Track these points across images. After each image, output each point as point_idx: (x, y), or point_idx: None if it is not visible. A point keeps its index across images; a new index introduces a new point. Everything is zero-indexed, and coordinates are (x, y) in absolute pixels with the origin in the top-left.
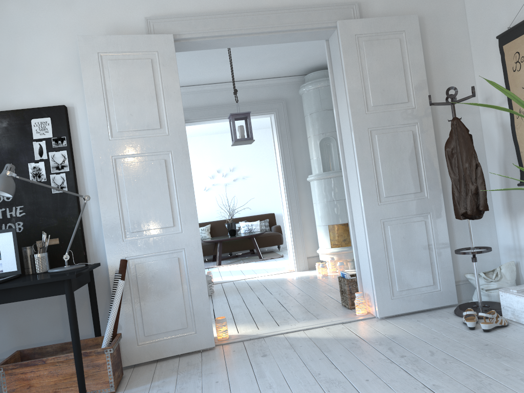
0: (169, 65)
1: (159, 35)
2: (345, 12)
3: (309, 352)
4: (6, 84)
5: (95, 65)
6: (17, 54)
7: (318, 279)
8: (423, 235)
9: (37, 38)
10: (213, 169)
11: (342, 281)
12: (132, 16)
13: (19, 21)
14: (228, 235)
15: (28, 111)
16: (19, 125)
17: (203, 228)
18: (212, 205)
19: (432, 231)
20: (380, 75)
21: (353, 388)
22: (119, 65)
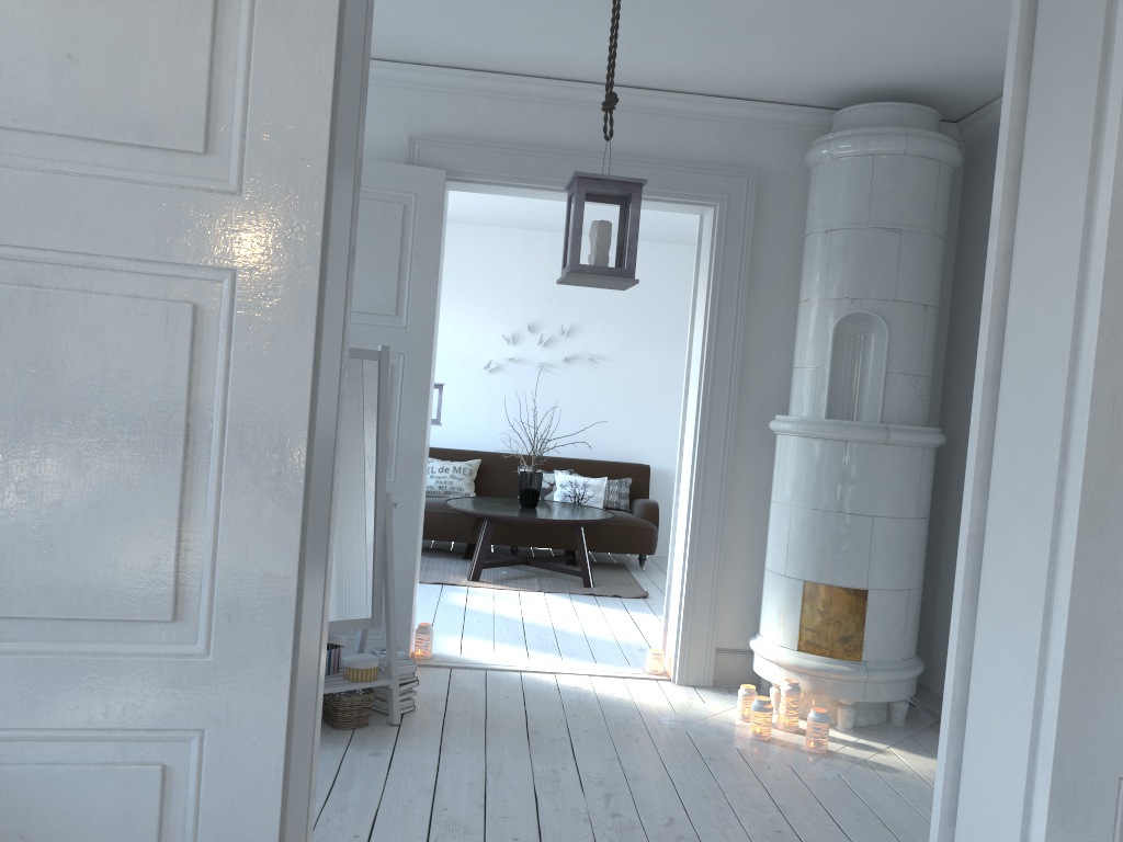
0: None
1: None
2: None
3: None
4: None
5: None
6: None
7: (740, 752)
8: None
9: None
10: (518, 320)
11: None
12: None
13: None
14: (519, 501)
15: None
16: None
17: (460, 466)
18: (496, 410)
19: None
20: None
21: None
22: None
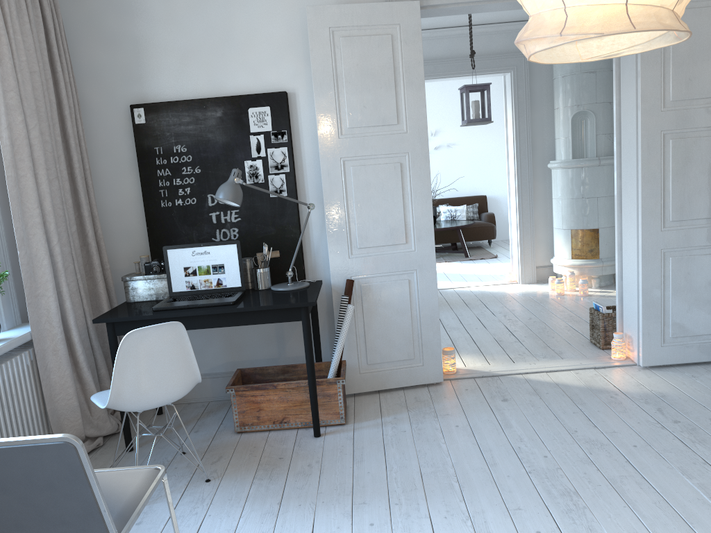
0: (413, 42)
1: (402, 3)
2: None
3: (558, 402)
4: (219, 63)
5: (325, 44)
6: (231, 25)
7: (552, 299)
8: None
9: (254, 5)
10: None
11: (594, 314)
12: None
13: None
14: None
15: (245, 98)
16: (235, 115)
17: None
18: None
19: None
20: (689, 58)
21: (619, 453)
22: (353, 44)
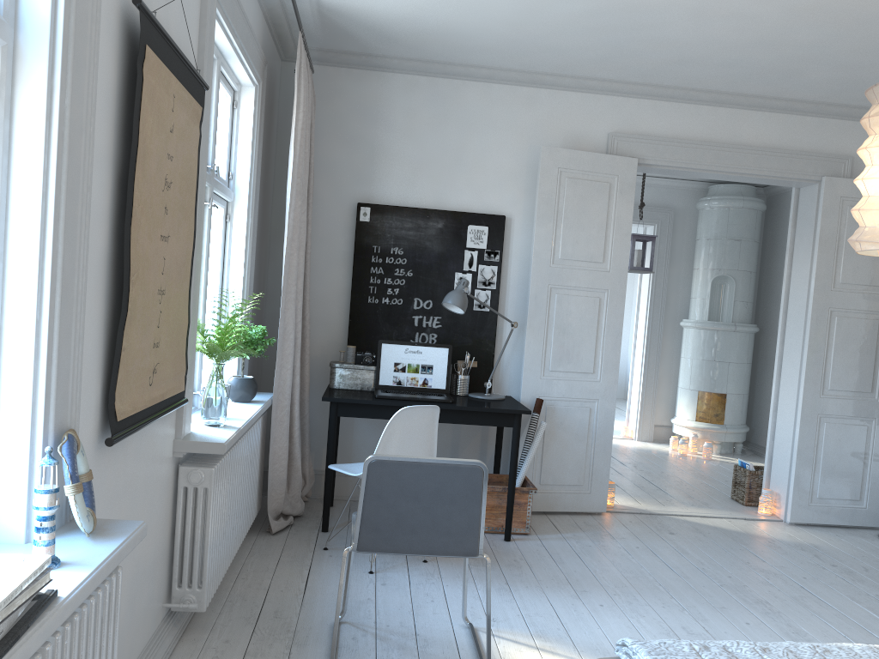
0: (627, 193)
1: (623, 157)
2: (834, 166)
3: (723, 540)
4: (447, 179)
5: (553, 181)
6: (464, 148)
7: (676, 458)
8: (862, 442)
9: (489, 134)
10: None
11: (739, 470)
12: (595, 127)
13: (474, 112)
14: None
15: (467, 215)
16: (455, 228)
17: None
18: None
19: (872, 439)
20: None
21: (793, 581)
22: (576, 185)
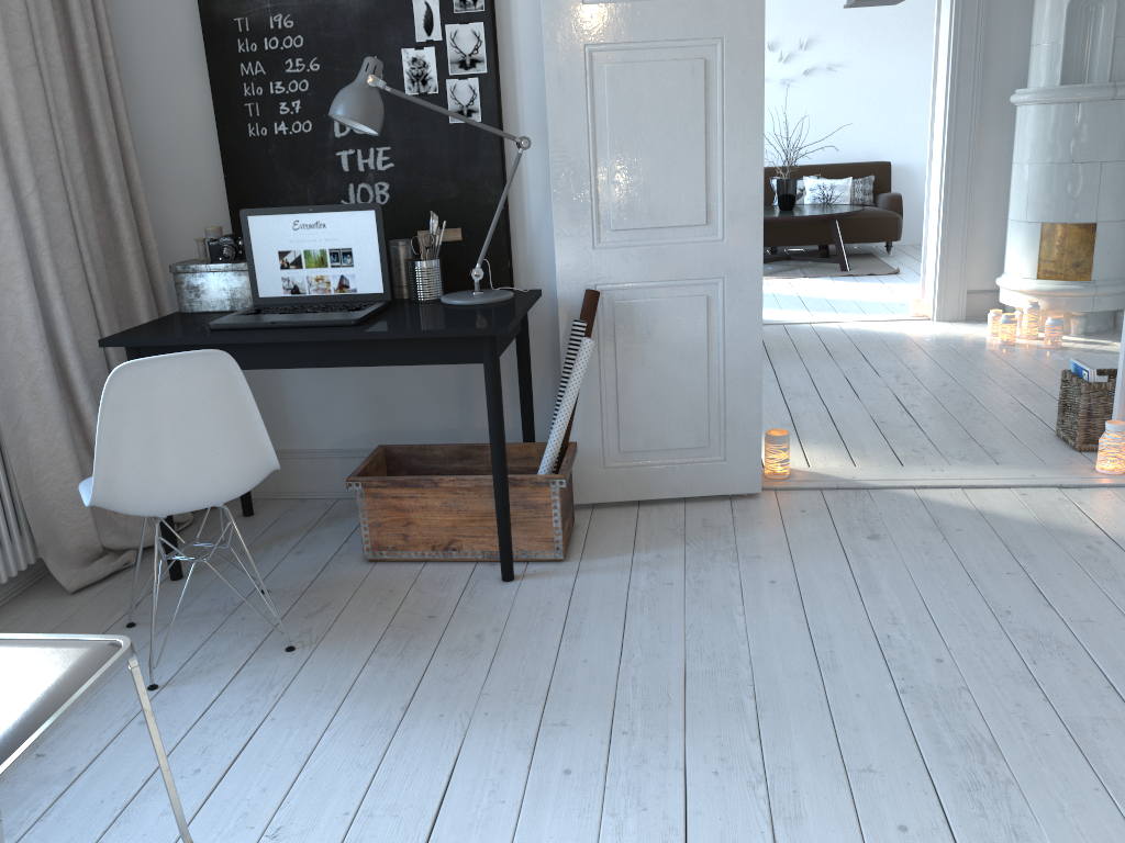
0: None
1: None
2: None
3: (980, 549)
4: None
5: None
6: None
7: (991, 352)
8: None
9: None
10: None
11: (1070, 382)
12: None
13: None
14: (776, 207)
15: None
16: None
17: None
18: None
19: None
20: None
21: (1095, 667)
22: None
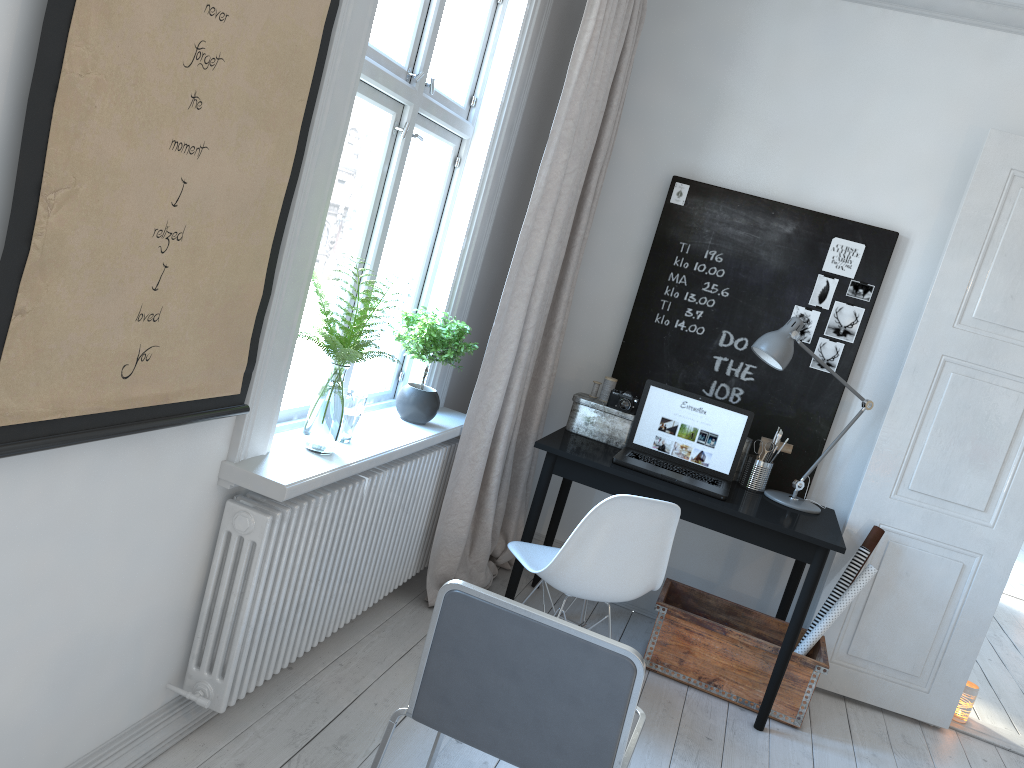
0: None
1: None
2: None
3: None
4: (818, 161)
5: (994, 190)
6: (858, 117)
7: None
8: None
9: (905, 100)
10: None
11: None
12: None
13: (890, 62)
14: None
15: (835, 221)
16: (810, 239)
17: None
18: None
19: None
20: None
21: None
22: None
